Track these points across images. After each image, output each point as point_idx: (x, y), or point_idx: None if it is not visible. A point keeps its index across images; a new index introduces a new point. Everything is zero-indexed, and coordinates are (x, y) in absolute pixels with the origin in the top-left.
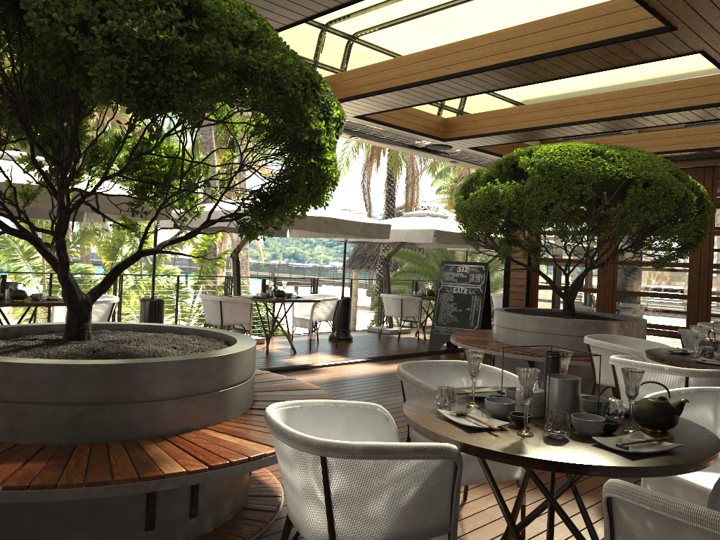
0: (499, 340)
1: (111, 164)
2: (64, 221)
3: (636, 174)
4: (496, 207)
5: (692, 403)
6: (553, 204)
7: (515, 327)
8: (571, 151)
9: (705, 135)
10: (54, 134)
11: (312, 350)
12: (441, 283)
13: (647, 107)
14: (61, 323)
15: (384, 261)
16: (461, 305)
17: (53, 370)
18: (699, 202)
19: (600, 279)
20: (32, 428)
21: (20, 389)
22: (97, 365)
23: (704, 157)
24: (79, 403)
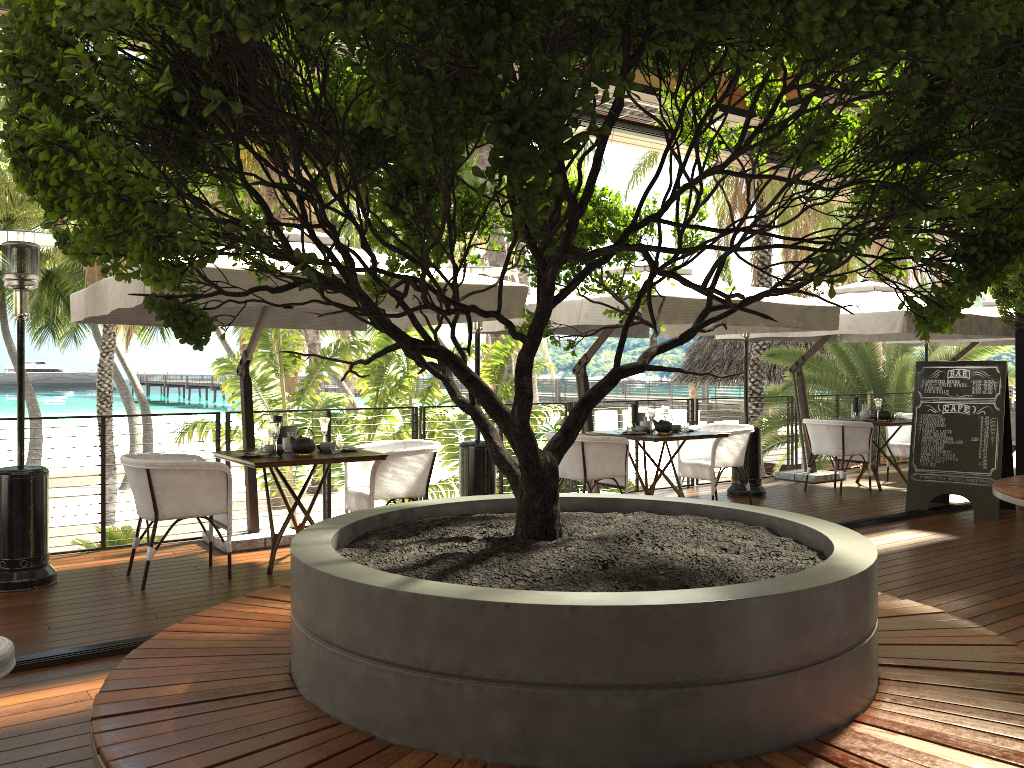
0: None
1: (807, 171)
2: (548, 318)
3: None
4: None
5: None
6: None
7: None
8: None
9: None
10: (410, 180)
11: None
12: (920, 398)
13: None
14: (455, 499)
15: (796, 368)
16: (961, 433)
17: (599, 618)
18: None
19: None
20: (565, 737)
21: (538, 657)
22: (681, 605)
23: None
24: (650, 686)
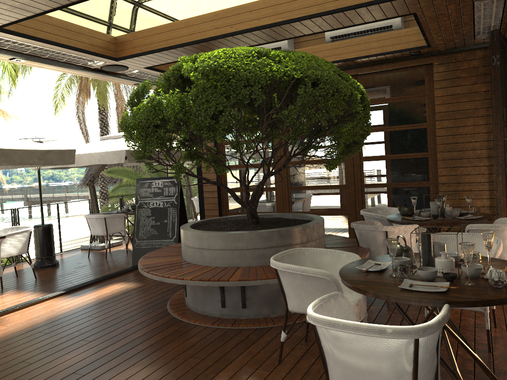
0: (188, 260)
1: None
2: None
3: (304, 73)
4: (161, 121)
5: None
6: (222, 111)
7: (201, 246)
8: (236, 54)
9: (348, 47)
10: None
11: (4, 288)
12: (139, 200)
13: (305, 11)
14: None
15: (90, 183)
16: (159, 218)
17: None
18: (361, 101)
19: (276, 179)
20: None
21: None
22: None
23: (349, 67)
24: None
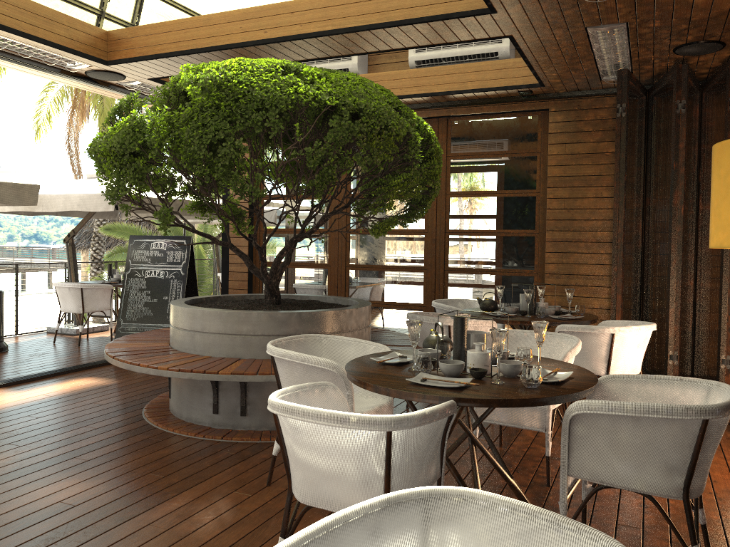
0: (175, 347)
1: None
2: None
3: (342, 99)
4: (142, 148)
5: (377, 539)
6: (225, 142)
7: (193, 327)
8: (254, 66)
9: (437, 77)
10: None
11: None
12: (130, 265)
13: (363, 19)
14: None
15: (68, 239)
16: (157, 293)
17: None
18: (427, 147)
19: (331, 252)
20: None
21: None
22: None
23: (438, 104)
24: None
